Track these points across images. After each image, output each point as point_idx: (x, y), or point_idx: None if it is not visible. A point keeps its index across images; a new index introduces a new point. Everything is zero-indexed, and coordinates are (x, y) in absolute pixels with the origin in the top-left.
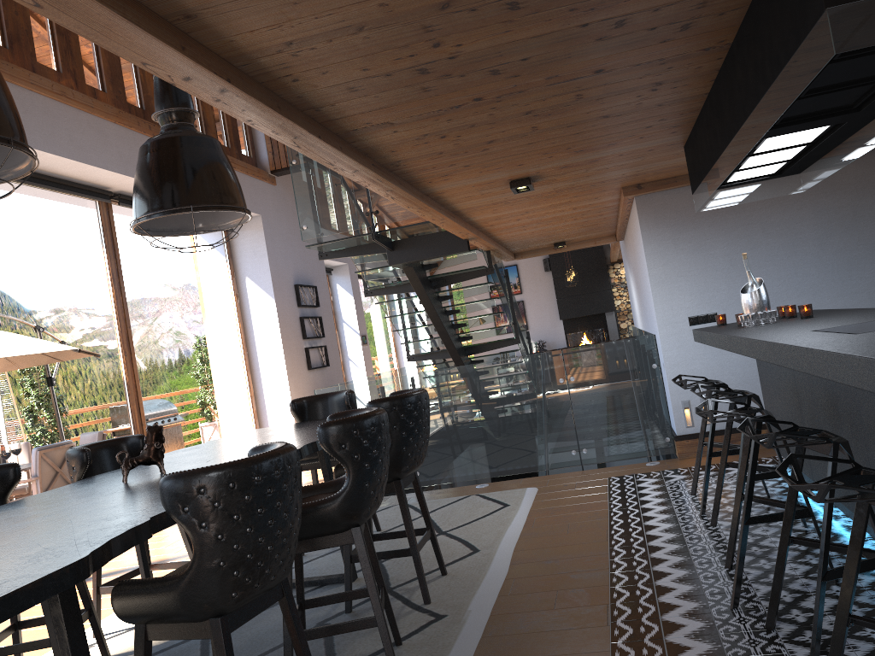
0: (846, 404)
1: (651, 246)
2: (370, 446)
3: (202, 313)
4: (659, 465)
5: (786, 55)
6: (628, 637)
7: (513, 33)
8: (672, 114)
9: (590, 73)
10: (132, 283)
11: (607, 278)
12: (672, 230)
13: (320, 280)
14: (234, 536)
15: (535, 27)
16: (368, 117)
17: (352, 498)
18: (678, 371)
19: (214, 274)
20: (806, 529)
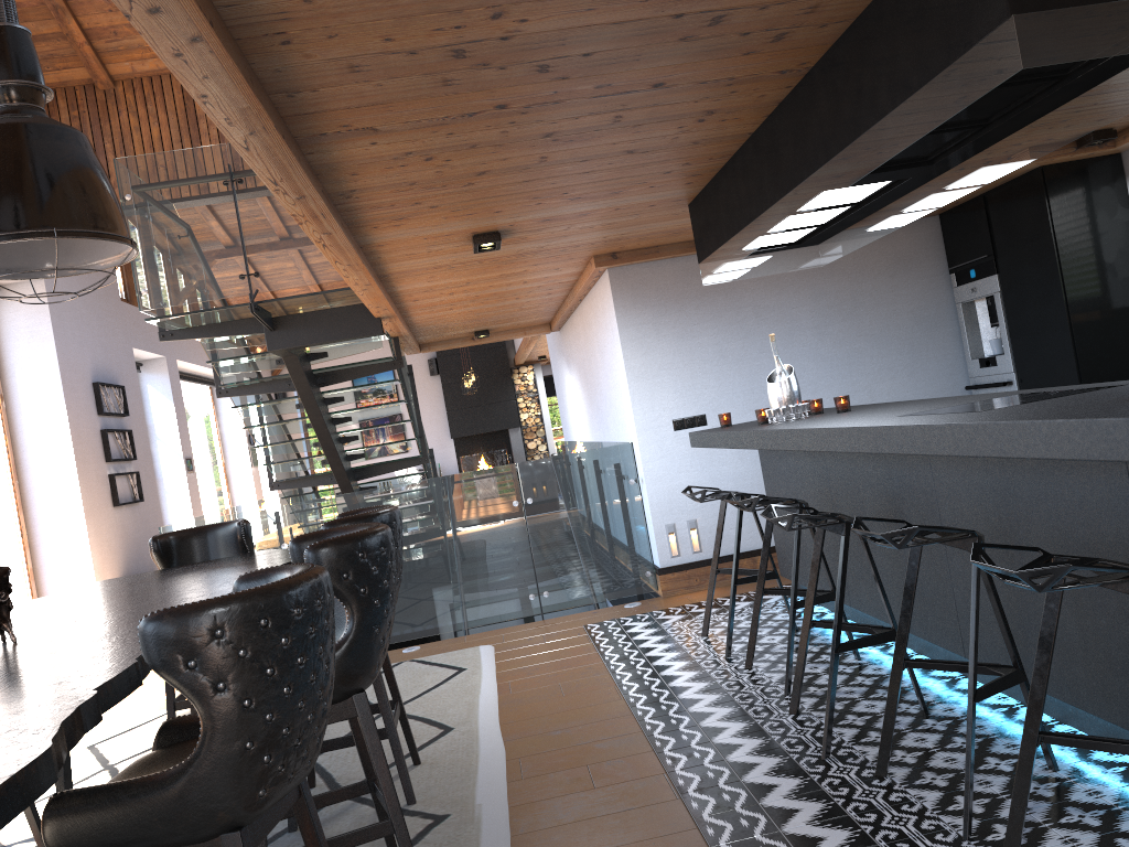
0: (917, 506)
1: (628, 331)
2: (380, 574)
3: None
4: (641, 606)
5: (924, 75)
6: (713, 808)
7: (595, 14)
8: (701, 157)
9: (646, 87)
10: None
11: (512, 384)
12: (653, 312)
13: (128, 378)
14: (268, 701)
15: (624, 9)
16: (351, 116)
17: (358, 650)
18: (662, 488)
19: None
20: (860, 661)
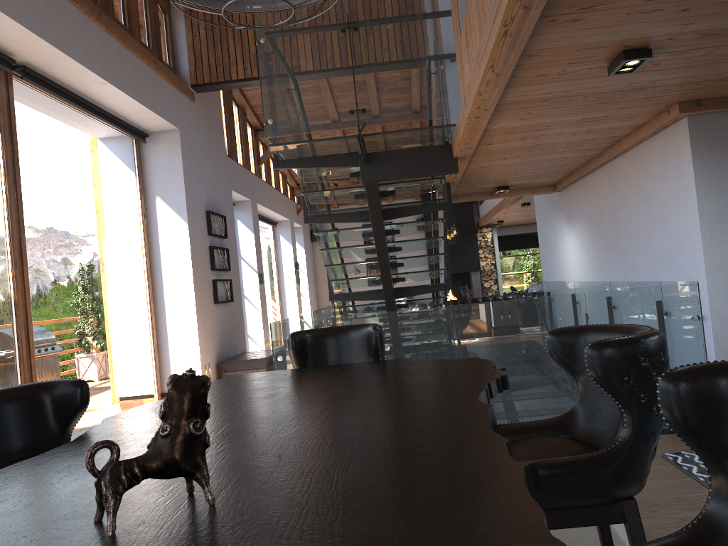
0: None
1: (703, 176)
2: None
3: (107, 228)
4: None
5: None
6: None
7: None
8: None
9: None
10: (29, 179)
11: (476, 240)
12: None
13: (227, 211)
14: None
15: None
16: None
17: None
18: (727, 327)
19: (122, 188)
20: None
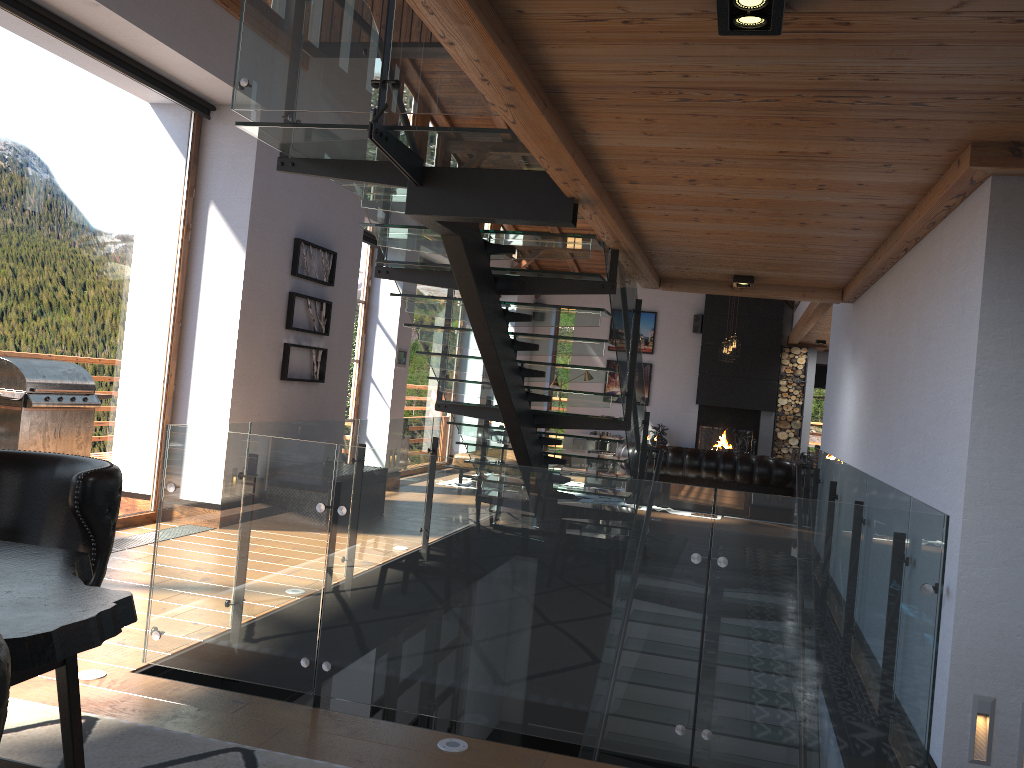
0: None
1: (1001, 304)
2: None
3: (101, 234)
4: None
5: None
6: None
7: None
8: None
9: None
10: None
11: (778, 363)
12: None
13: (347, 247)
14: None
15: None
16: None
17: None
18: (987, 623)
19: (150, 179)
20: None
